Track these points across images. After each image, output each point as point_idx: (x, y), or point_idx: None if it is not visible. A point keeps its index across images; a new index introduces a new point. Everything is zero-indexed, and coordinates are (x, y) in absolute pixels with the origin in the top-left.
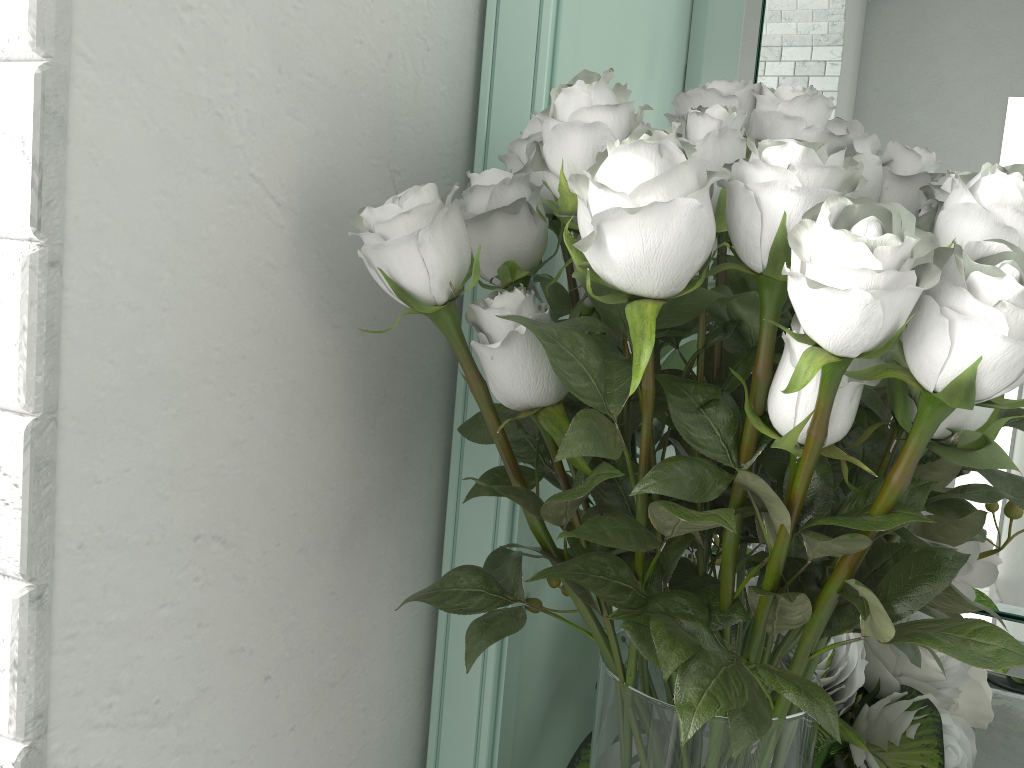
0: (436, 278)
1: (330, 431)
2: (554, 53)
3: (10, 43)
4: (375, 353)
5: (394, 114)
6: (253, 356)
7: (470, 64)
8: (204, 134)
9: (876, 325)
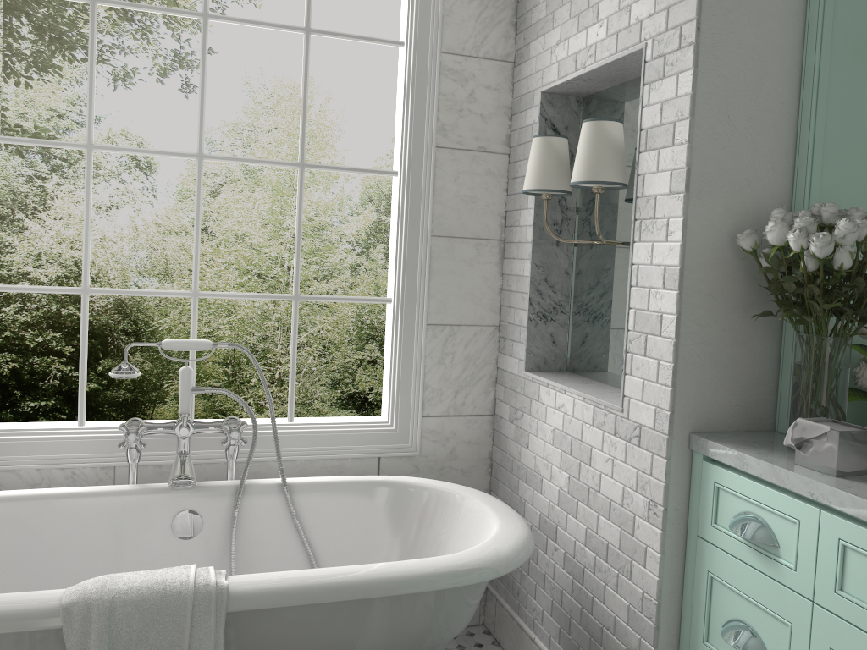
0: (748, 246)
1: (740, 282)
2: (809, 193)
3: (679, 215)
4: (754, 267)
5: (759, 214)
6: (719, 263)
7: (789, 198)
8: (709, 224)
9: (796, 246)
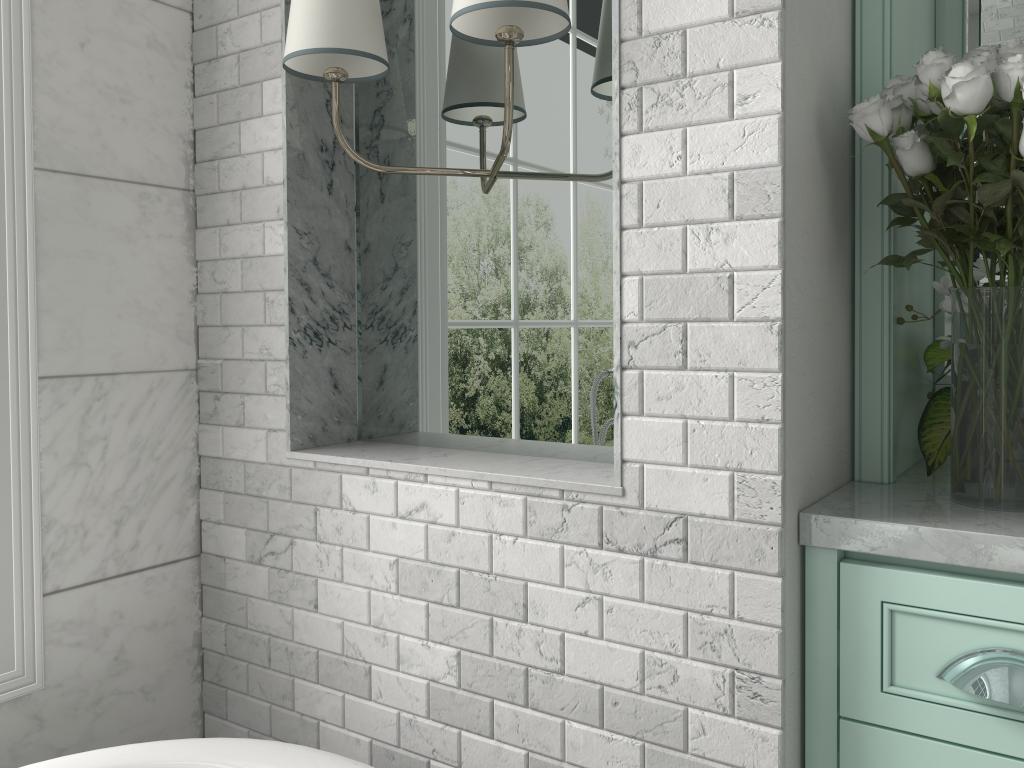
0: (885, 125)
1: (824, 210)
2: (890, 54)
3: (770, 58)
4: (832, 184)
5: (833, 84)
6: (810, 168)
7: (849, 65)
8: (801, 86)
9: None
